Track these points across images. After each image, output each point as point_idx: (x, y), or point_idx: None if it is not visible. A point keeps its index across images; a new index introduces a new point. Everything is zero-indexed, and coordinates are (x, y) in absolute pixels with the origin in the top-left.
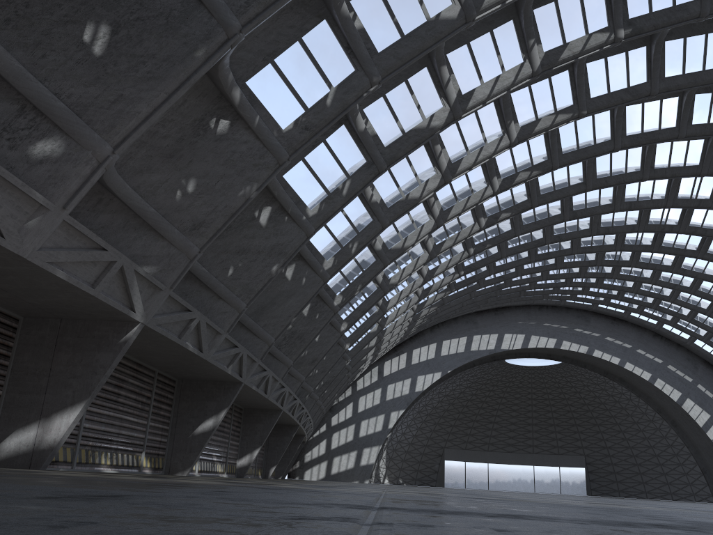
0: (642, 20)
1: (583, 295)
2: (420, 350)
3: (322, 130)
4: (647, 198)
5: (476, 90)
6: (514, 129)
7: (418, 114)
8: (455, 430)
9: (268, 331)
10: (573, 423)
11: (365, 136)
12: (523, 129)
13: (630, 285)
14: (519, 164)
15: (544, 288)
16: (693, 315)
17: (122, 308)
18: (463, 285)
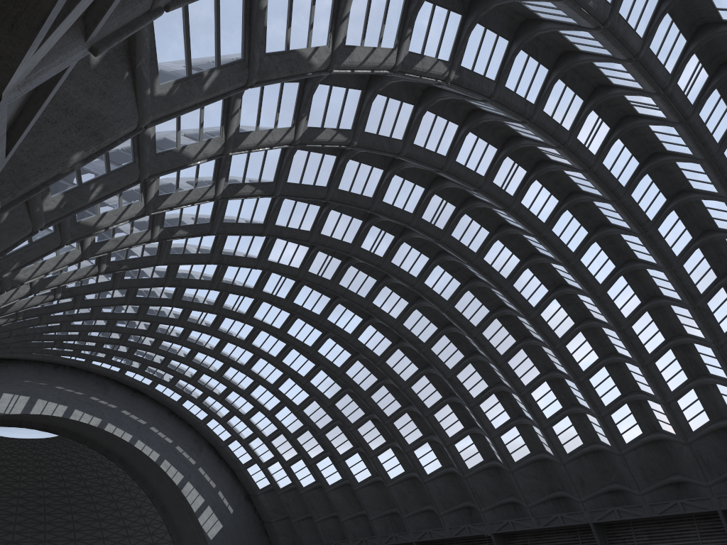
0: (466, 73)
1: (119, 359)
2: None
3: None
4: (286, 264)
5: (356, 50)
6: (303, 126)
7: (307, 36)
8: None
9: None
10: (42, 512)
11: (260, 20)
12: (309, 131)
13: (184, 355)
14: (249, 175)
15: (93, 342)
16: (225, 396)
17: None
18: (35, 315)
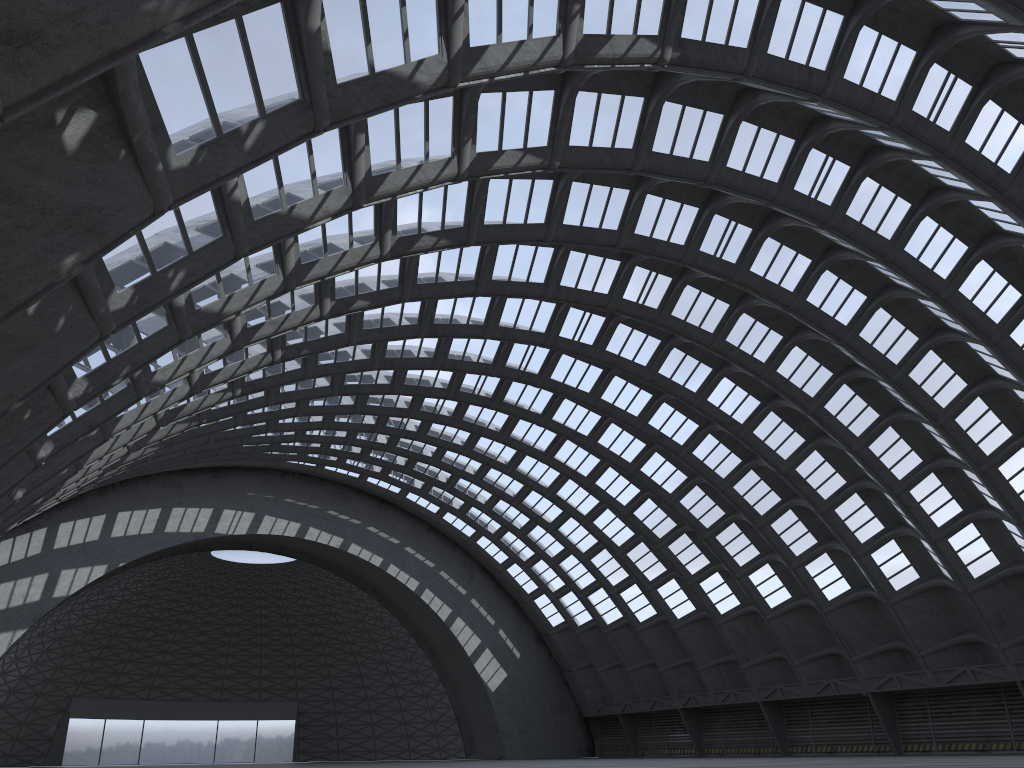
0: (693, 47)
1: (355, 462)
2: (74, 525)
3: None
4: (526, 328)
5: (489, 50)
6: (470, 153)
7: (402, 49)
8: (98, 665)
9: None
10: (290, 653)
11: (315, 46)
12: (479, 158)
13: (430, 454)
14: (426, 222)
15: (314, 443)
16: (492, 505)
17: None
18: (222, 416)
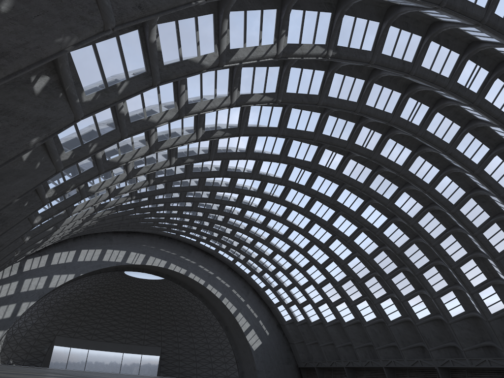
0: (343, 50)
1: (194, 233)
2: (61, 254)
3: (150, 16)
4: (272, 175)
5: (239, 50)
6: (236, 95)
7: (196, 49)
8: (68, 321)
9: None
10: (159, 323)
11: (153, 49)
12: (241, 97)
13: (229, 232)
14: (219, 124)
15: (173, 223)
16: (258, 259)
17: None
18: (127, 208)
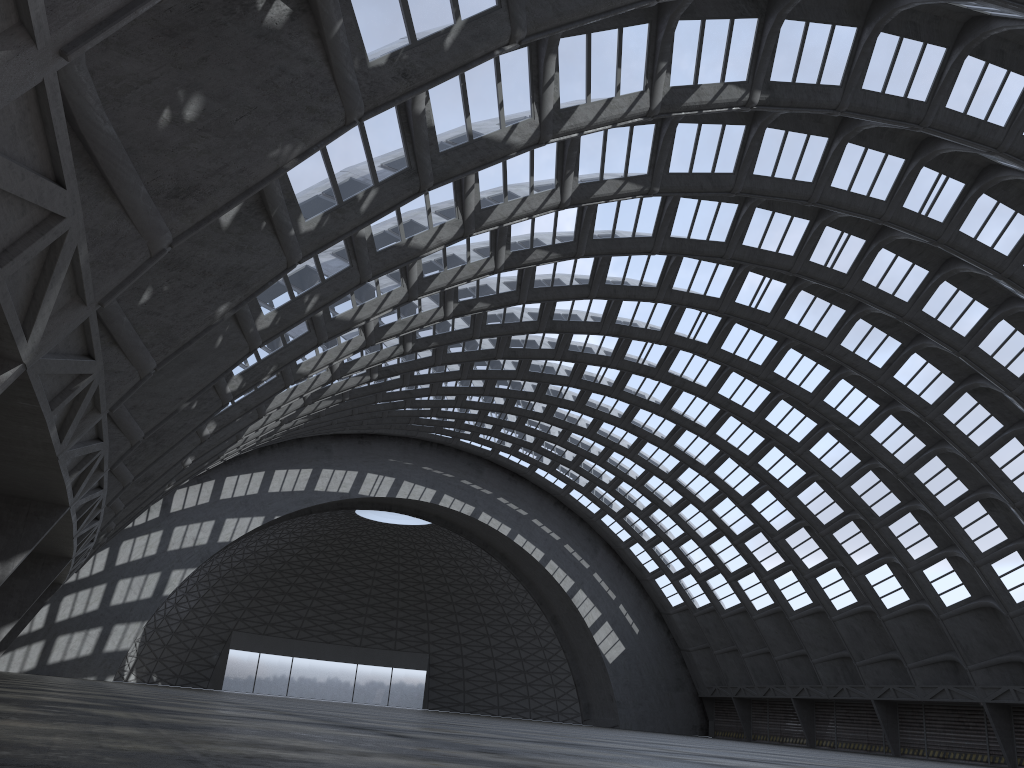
0: (782, 89)
1: (487, 437)
2: (237, 479)
3: (423, 87)
4: (642, 326)
5: (578, 110)
6: (572, 184)
7: (497, 117)
8: (254, 604)
9: (137, 420)
10: (423, 609)
11: (420, 125)
12: (581, 188)
13: (556, 434)
14: (538, 238)
15: (448, 418)
16: (616, 485)
17: (15, 326)
18: (362, 395)
